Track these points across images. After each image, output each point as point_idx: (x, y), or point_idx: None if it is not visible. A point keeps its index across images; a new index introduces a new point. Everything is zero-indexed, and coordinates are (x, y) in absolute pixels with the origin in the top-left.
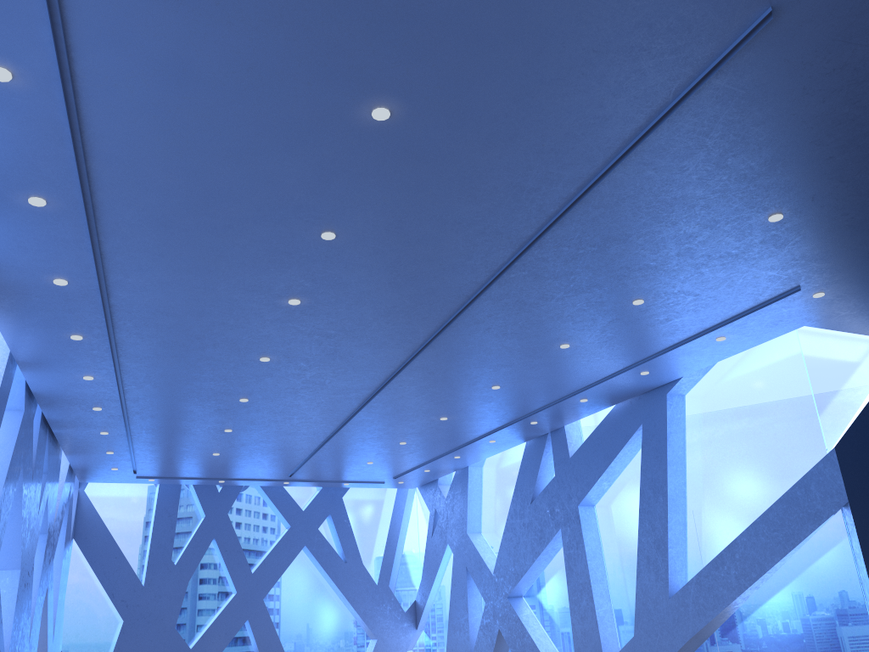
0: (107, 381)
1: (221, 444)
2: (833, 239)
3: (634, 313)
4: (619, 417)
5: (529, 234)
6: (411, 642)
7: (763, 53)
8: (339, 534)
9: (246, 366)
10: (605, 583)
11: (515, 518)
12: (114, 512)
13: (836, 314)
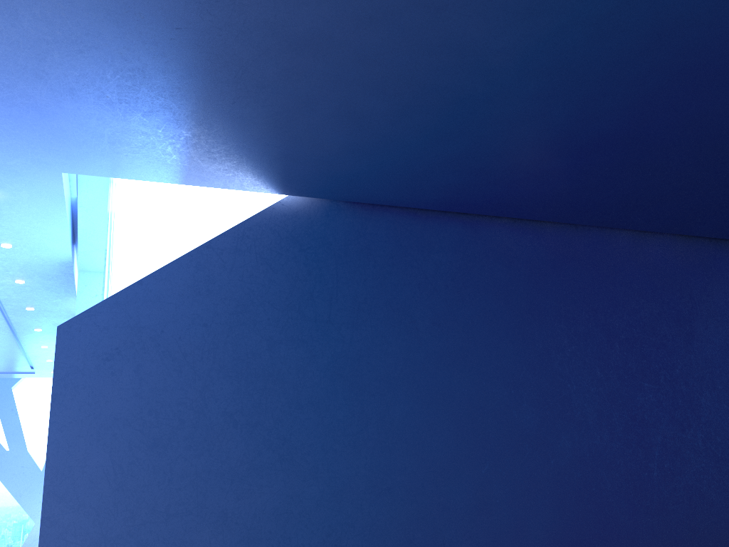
0: None
1: None
2: None
3: None
4: None
5: None
6: None
7: None
8: (4, 423)
9: None
10: None
11: None
12: None
13: (66, 153)
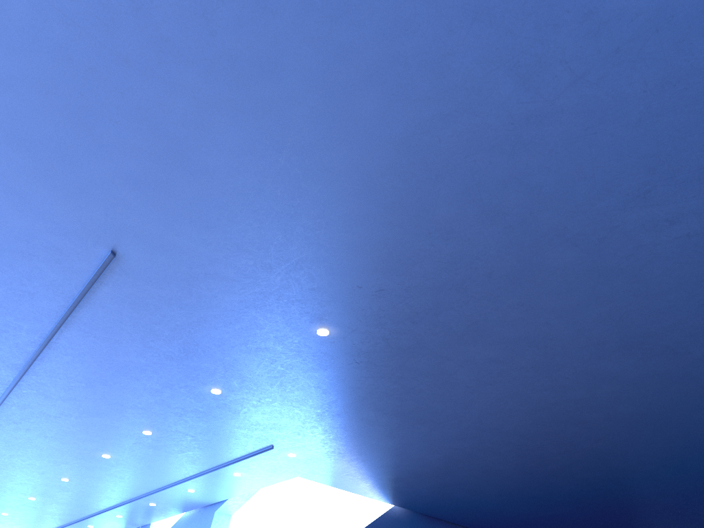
0: None
1: None
2: (273, 416)
3: (150, 441)
4: (184, 524)
5: (20, 363)
6: None
7: (127, 278)
8: None
9: None
10: None
11: None
12: None
13: (317, 472)
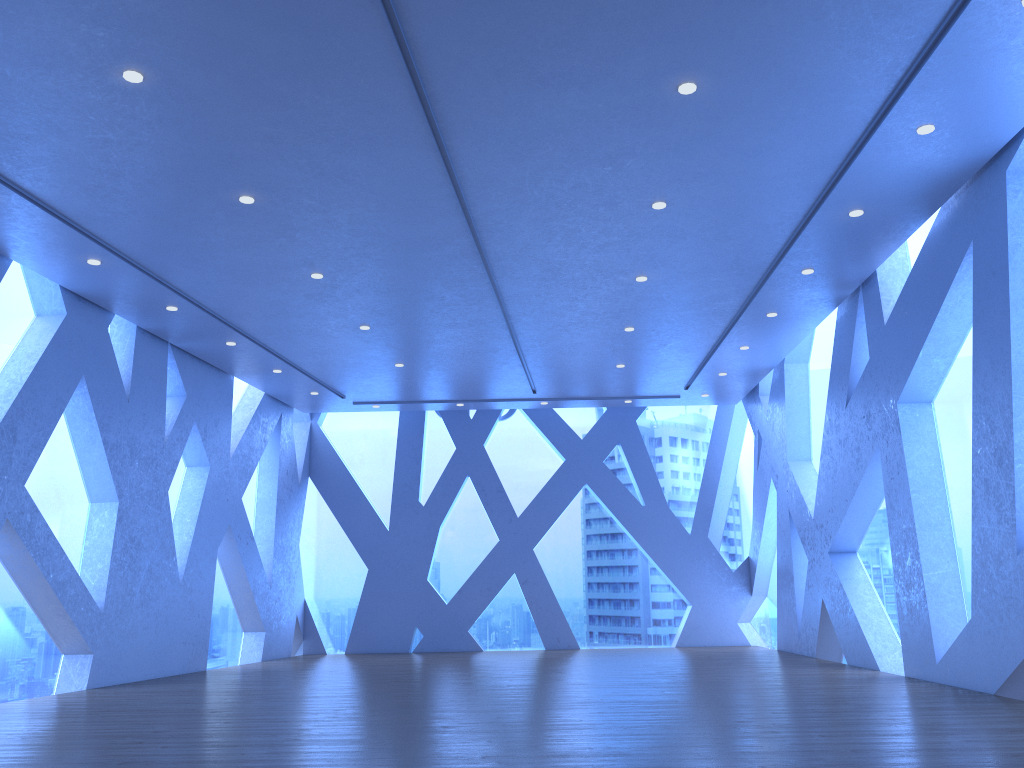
0: (122, 265)
1: (386, 349)
2: None
3: None
4: (942, 237)
5: None
6: (743, 612)
7: None
8: (633, 469)
9: (241, 216)
10: (946, 530)
11: (831, 433)
12: (355, 447)
13: None
